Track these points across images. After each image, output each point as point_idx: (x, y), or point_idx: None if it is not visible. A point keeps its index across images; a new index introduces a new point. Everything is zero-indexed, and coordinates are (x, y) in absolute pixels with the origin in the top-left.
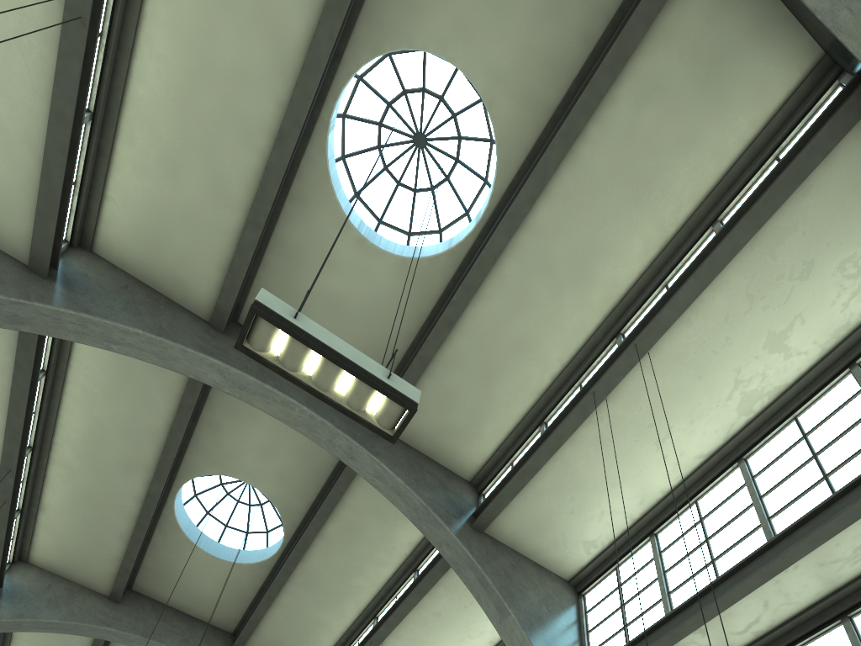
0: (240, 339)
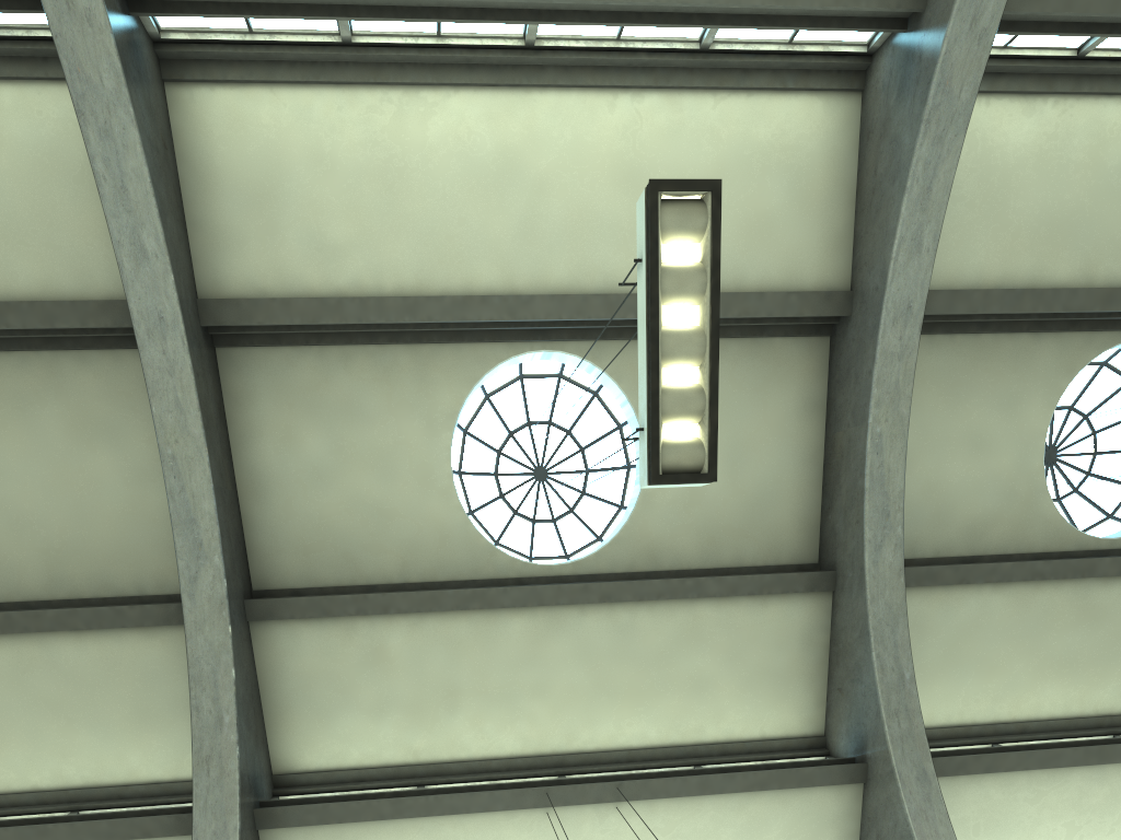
0: (701, 478)
